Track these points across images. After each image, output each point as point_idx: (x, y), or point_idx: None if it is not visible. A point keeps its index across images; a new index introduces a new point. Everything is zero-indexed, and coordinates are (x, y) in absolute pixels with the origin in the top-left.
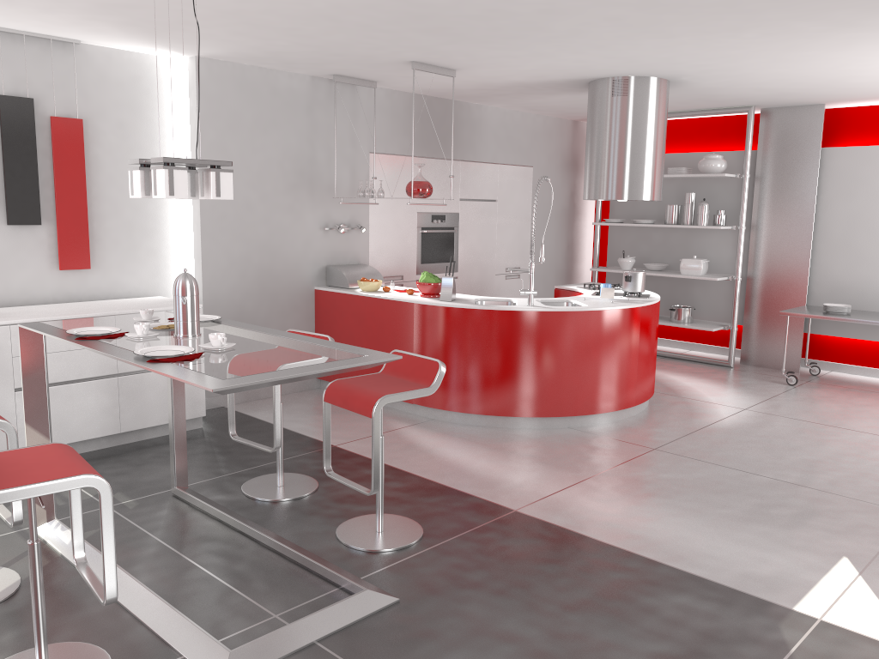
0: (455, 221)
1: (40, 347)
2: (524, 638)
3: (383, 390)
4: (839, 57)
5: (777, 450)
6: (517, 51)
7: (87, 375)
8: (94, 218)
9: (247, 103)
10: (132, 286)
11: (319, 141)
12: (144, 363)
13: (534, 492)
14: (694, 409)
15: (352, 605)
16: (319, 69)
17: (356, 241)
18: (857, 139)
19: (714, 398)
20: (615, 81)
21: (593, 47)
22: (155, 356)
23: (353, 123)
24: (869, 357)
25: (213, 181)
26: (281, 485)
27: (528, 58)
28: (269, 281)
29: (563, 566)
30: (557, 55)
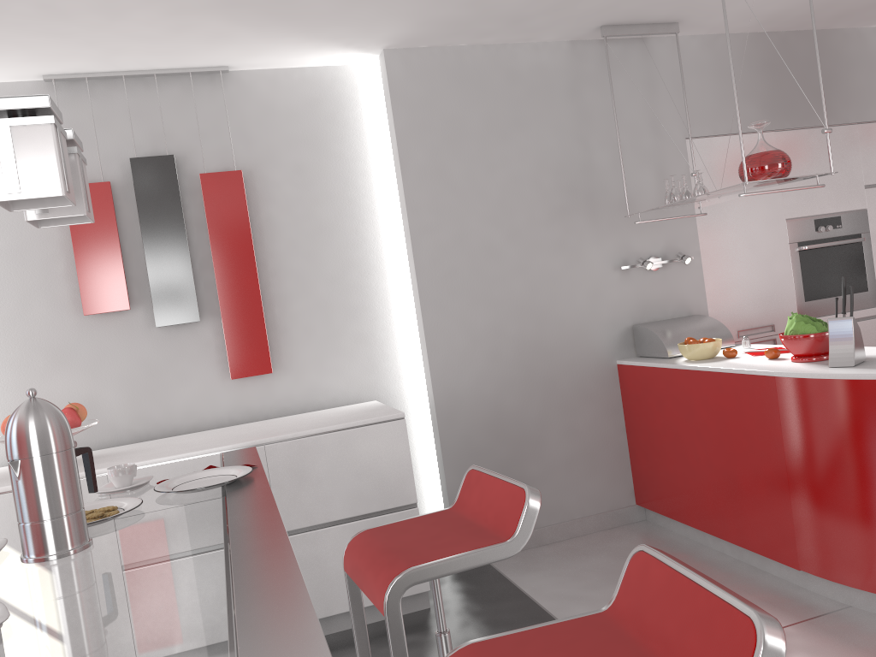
0: (861, 224)
1: None
2: None
3: None
4: None
5: None
6: None
7: None
8: (275, 302)
9: (471, 100)
10: (338, 389)
11: (596, 135)
12: None
13: None
14: None
15: None
16: (570, 19)
17: (680, 280)
18: None
19: None
20: None
21: None
22: None
23: (650, 98)
24: None
25: None
26: None
27: None
28: (537, 361)
29: None
30: None
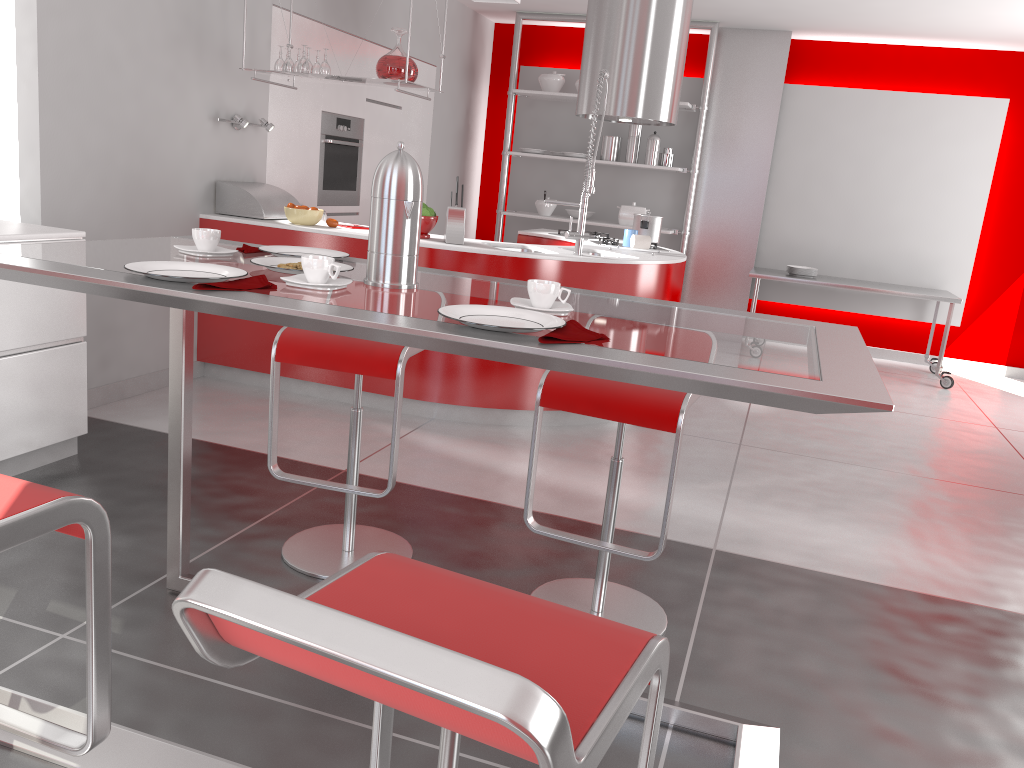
0: (360, 131)
1: None
2: (1001, 757)
3: None
4: None
5: (852, 437)
6: None
7: None
8: None
9: None
10: None
11: None
12: (541, 345)
13: (699, 519)
14: None
15: (753, 759)
16: None
17: (252, 146)
18: (811, 78)
19: None
20: None
21: None
22: (534, 329)
23: None
24: None
25: None
26: (352, 549)
27: None
28: (139, 200)
29: (880, 627)
30: None
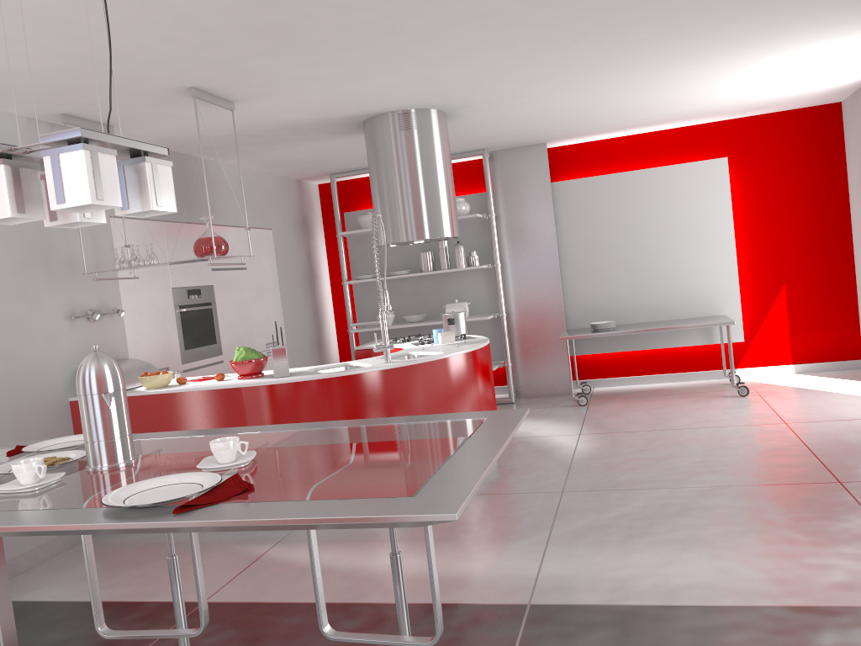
0: (211, 295)
1: None
2: None
3: None
4: (620, 77)
5: (661, 462)
6: (334, 68)
7: None
8: None
9: None
10: None
11: None
12: (173, 517)
13: (519, 576)
14: (540, 445)
15: None
16: (48, 103)
17: (111, 330)
18: (573, 174)
19: (541, 432)
20: (401, 114)
21: (421, 62)
22: (176, 499)
23: None
24: (623, 367)
25: (150, 179)
26: None
27: (335, 81)
28: (8, 400)
29: None
30: (372, 75)
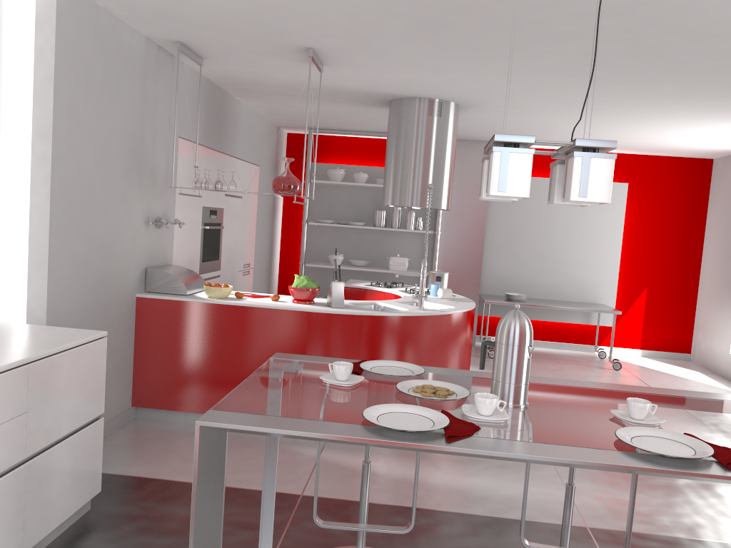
0: (221, 217)
1: (221, 458)
2: None
3: None
4: (607, 113)
5: None
6: (433, 61)
7: None
8: None
9: (98, 55)
10: None
11: (148, 116)
12: None
13: (559, 502)
14: None
15: None
16: (181, 31)
17: (166, 238)
18: None
19: None
20: (431, 102)
21: (497, 72)
22: (710, 456)
23: (170, 100)
24: None
25: None
26: None
27: (419, 69)
28: (103, 290)
29: None
30: (451, 72)
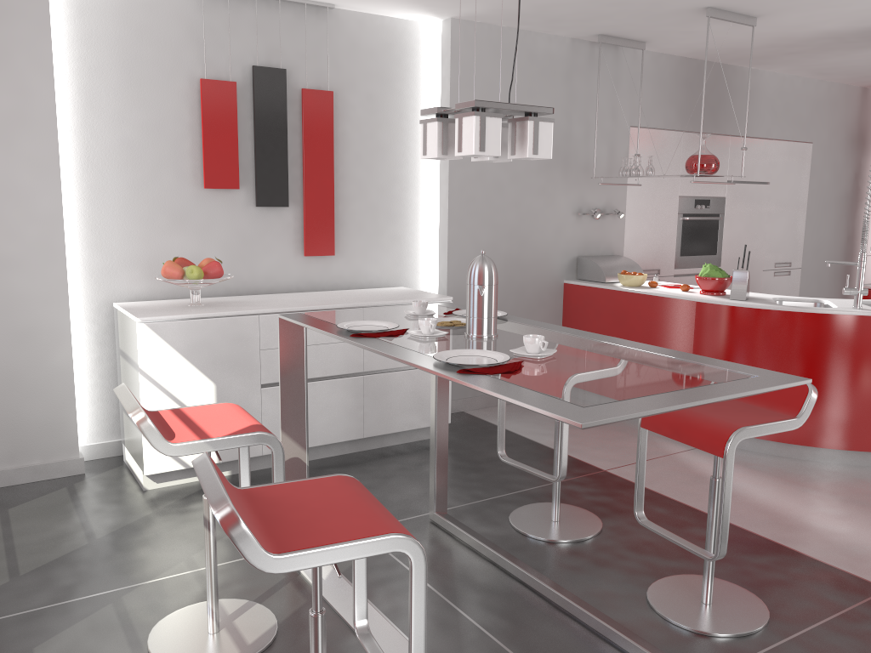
0: (720, 207)
1: (300, 343)
2: None
3: (733, 420)
4: None
5: None
6: None
7: (333, 372)
8: (340, 200)
9: (502, 70)
10: (374, 275)
11: (576, 113)
12: (454, 374)
13: None
14: None
15: None
16: (585, 27)
17: (611, 229)
18: None
19: None
20: None
21: None
22: (465, 365)
23: (614, 92)
24: None
25: (530, 133)
26: (556, 520)
27: None
28: (516, 273)
29: None
30: None
